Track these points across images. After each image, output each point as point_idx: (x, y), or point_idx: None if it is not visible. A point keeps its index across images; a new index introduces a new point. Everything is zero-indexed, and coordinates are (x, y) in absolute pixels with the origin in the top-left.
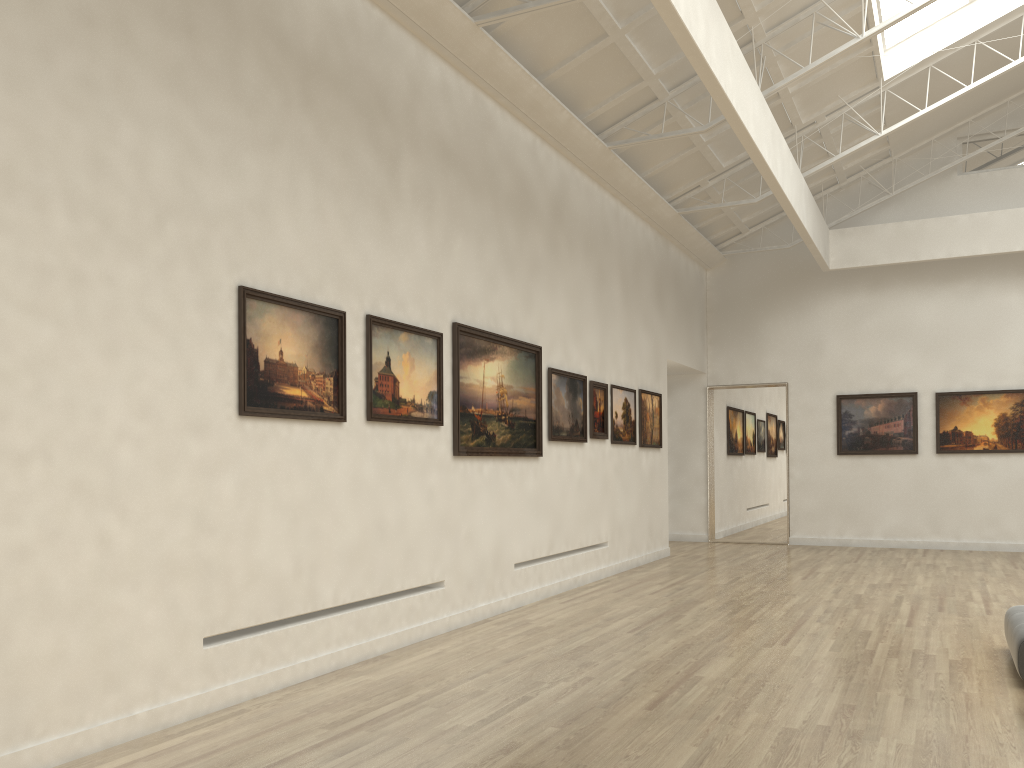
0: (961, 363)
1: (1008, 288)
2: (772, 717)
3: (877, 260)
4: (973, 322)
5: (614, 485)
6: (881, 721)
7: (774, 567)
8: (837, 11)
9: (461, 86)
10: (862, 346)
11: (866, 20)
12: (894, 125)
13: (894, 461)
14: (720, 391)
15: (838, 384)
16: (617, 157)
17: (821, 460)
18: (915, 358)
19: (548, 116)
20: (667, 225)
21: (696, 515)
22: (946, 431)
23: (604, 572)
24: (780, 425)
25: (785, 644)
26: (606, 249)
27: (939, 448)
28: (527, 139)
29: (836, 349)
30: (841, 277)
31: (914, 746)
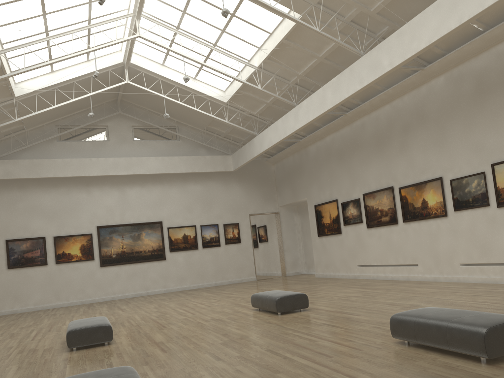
0: (64, 223)
1: (81, 191)
2: None
3: (22, 176)
4: (68, 205)
5: None
6: (4, 377)
7: None
8: None
9: None
10: (17, 216)
11: (2, 69)
12: (22, 117)
13: (37, 269)
14: None
15: (6, 234)
16: None
17: None
18: (43, 221)
19: None
20: None
21: None
22: (60, 253)
23: None
24: None
25: None
26: None
27: (57, 261)
28: None
29: (4, 217)
30: (5, 183)
31: None
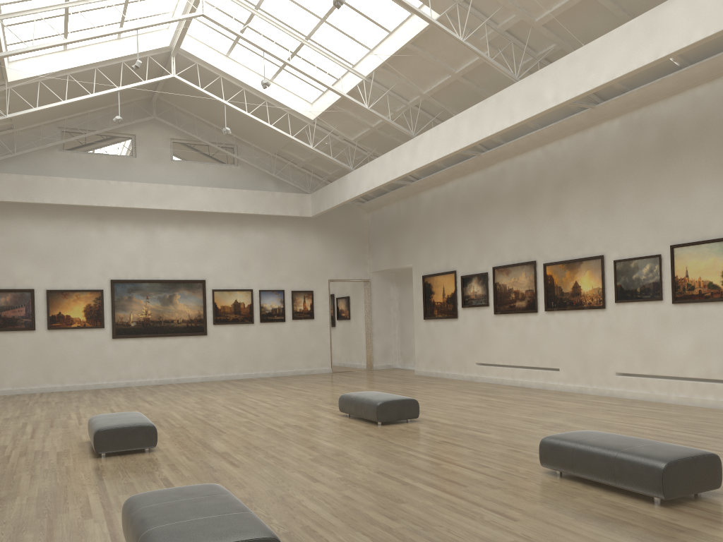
0: (63, 271)
1: (91, 227)
2: None
3: (5, 198)
4: (70, 246)
5: None
6: (17, 489)
7: None
8: None
9: None
10: None
11: None
12: (16, 113)
13: (19, 335)
14: None
15: None
16: None
17: None
18: (33, 266)
19: None
20: None
21: None
22: (54, 315)
23: None
24: None
25: None
26: None
27: (50, 326)
28: None
29: None
30: None
31: (37, 496)
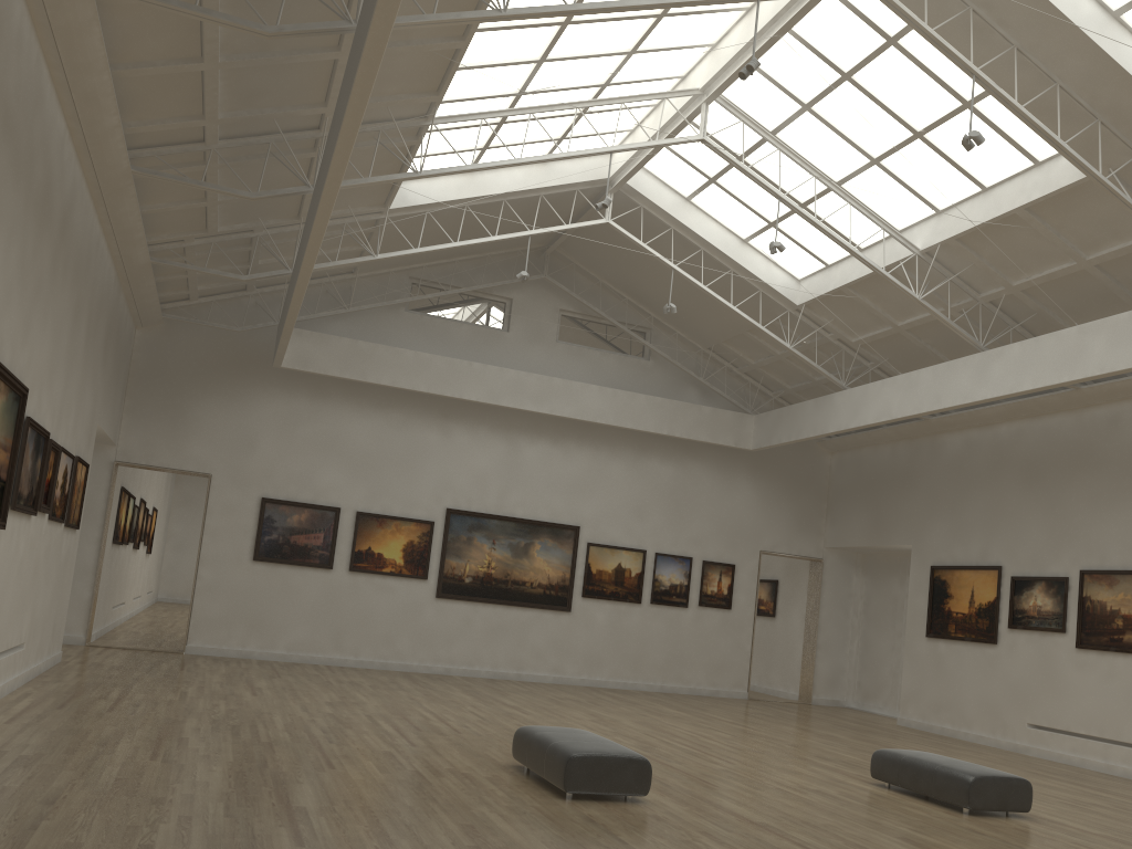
0: (383, 487)
1: (431, 426)
2: (422, 842)
3: (329, 370)
4: (399, 451)
5: (41, 571)
6: (508, 837)
7: (206, 680)
8: (393, 136)
9: (31, 41)
10: (296, 452)
11: (406, 153)
12: (390, 253)
13: (309, 574)
14: (121, 468)
15: (266, 486)
16: (134, 184)
17: (235, 564)
18: (344, 474)
19: (97, 114)
20: (133, 270)
21: (75, 612)
22: (361, 550)
23: (17, 682)
24: (146, 513)
25: (334, 767)
26: (85, 282)
27: (353, 566)
28: (61, 129)
29: (269, 449)
30: (286, 376)
31: None
